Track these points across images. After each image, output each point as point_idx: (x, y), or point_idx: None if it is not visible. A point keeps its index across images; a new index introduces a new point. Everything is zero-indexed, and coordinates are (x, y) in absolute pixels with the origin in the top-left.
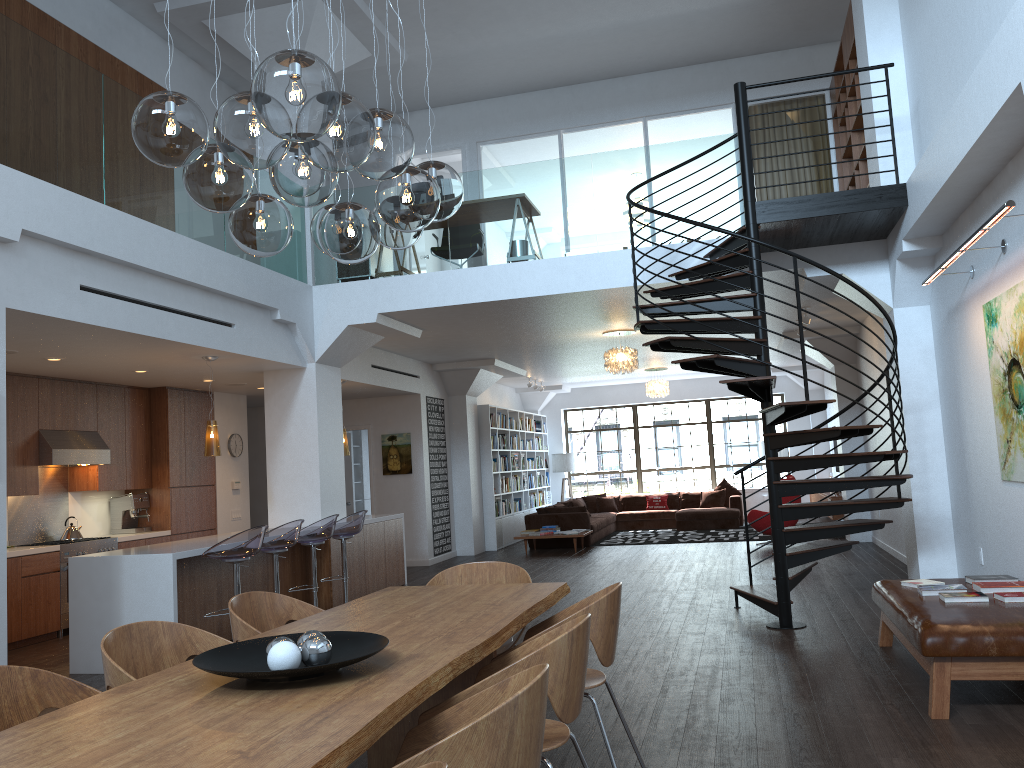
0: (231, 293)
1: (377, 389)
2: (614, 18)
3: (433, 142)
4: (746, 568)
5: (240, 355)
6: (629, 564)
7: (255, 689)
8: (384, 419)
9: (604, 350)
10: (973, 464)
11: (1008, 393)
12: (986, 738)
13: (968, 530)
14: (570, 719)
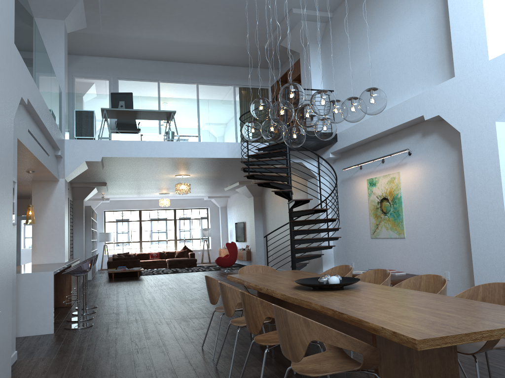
0: (54, 139)
1: None
2: (202, 40)
3: (93, 73)
4: None
5: (48, 172)
6: (179, 280)
7: (339, 290)
8: None
9: (161, 183)
10: (352, 233)
11: (379, 209)
12: None
13: (345, 257)
14: None
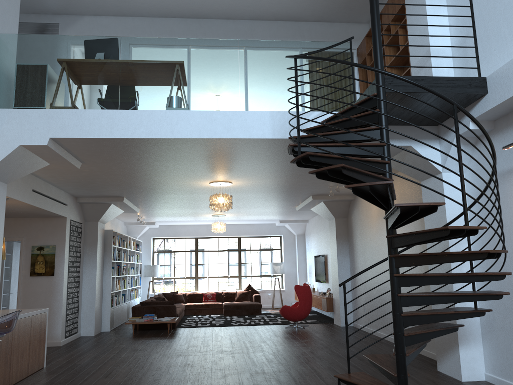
0: None
1: (34, 210)
2: None
3: None
4: (301, 348)
5: None
6: (215, 345)
7: None
8: (35, 234)
9: (200, 197)
10: None
11: None
12: None
13: (509, 332)
14: None
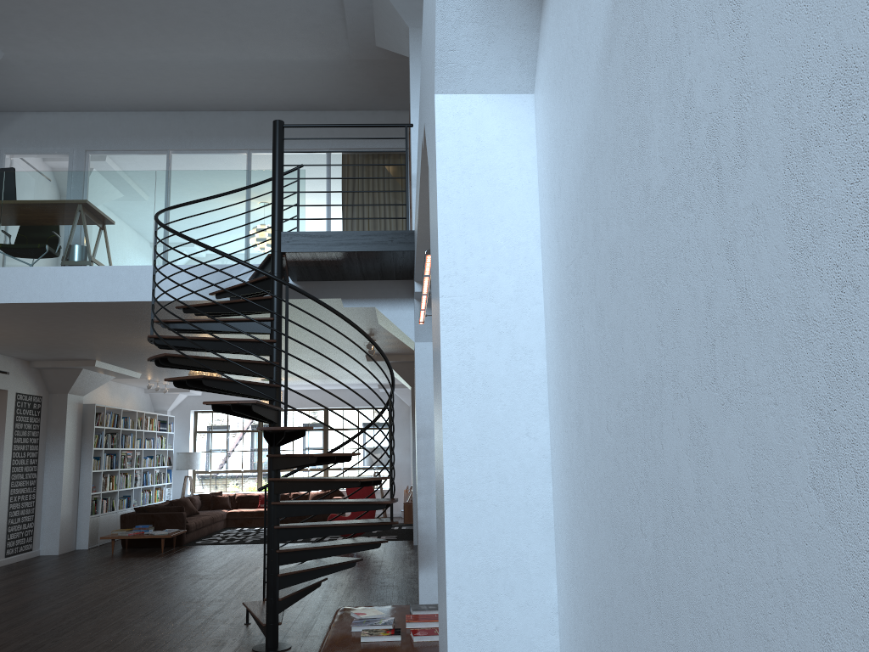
0: None
1: None
2: (212, 54)
3: (41, 144)
4: None
5: None
6: (198, 568)
7: None
8: None
9: None
10: None
11: None
12: None
13: None
14: None
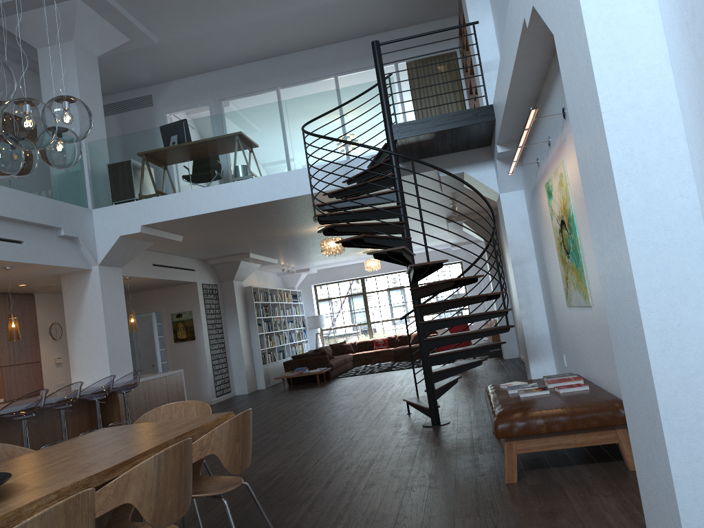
0: (17, 218)
1: (161, 281)
2: (302, 4)
3: (188, 101)
4: None
5: (31, 264)
6: (351, 389)
7: None
8: (172, 302)
9: None
10: (554, 297)
11: (562, 245)
12: (537, 494)
13: (557, 343)
14: (165, 525)
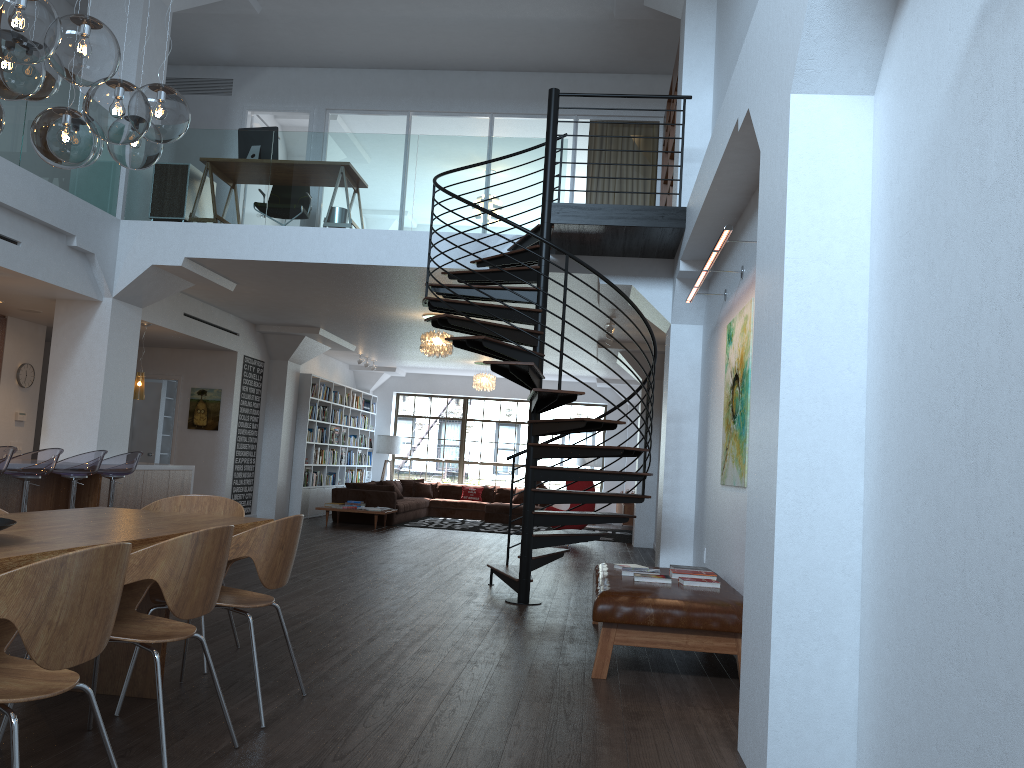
0: (19, 209)
1: (189, 339)
2: (468, 11)
3: (282, 101)
4: None
5: (23, 275)
6: (418, 543)
7: None
8: (197, 372)
9: None
10: (709, 471)
11: (731, 405)
12: (625, 694)
13: (701, 532)
14: (187, 616)
